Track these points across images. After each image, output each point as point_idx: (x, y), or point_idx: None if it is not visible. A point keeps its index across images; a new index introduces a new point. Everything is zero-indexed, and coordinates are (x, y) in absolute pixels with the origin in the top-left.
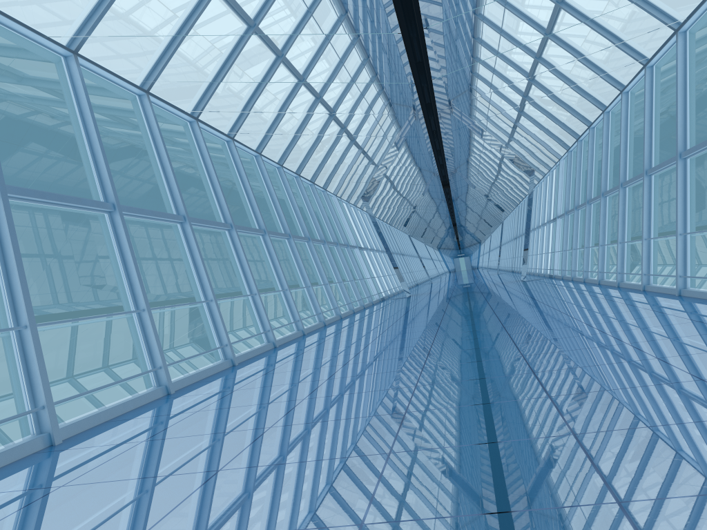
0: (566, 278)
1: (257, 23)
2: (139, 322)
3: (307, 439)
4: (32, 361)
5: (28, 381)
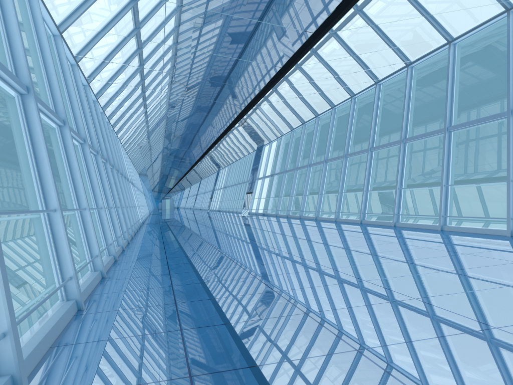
0: (280, 215)
1: (222, 3)
2: (81, 218)
3: (329, 296)
4: (60, 240)
5: (57, 257)
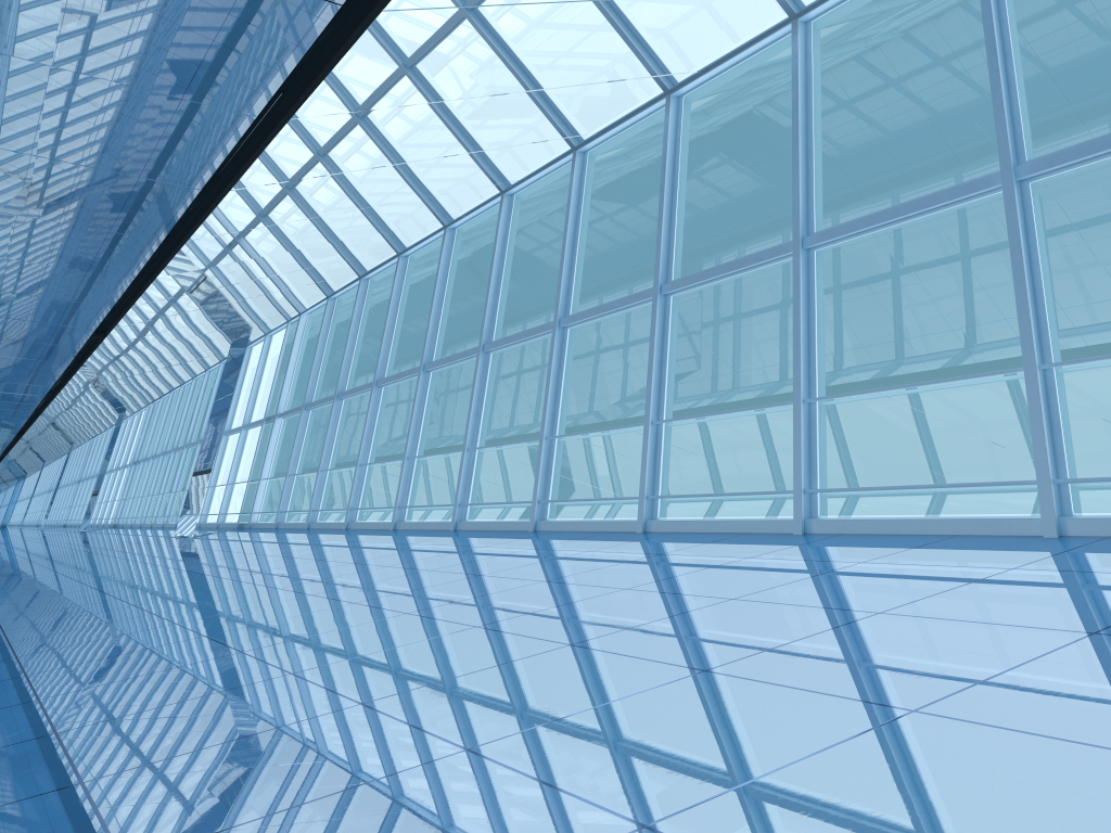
0: (289, 526)
1: None
2: None
3: None
4: None
5: None
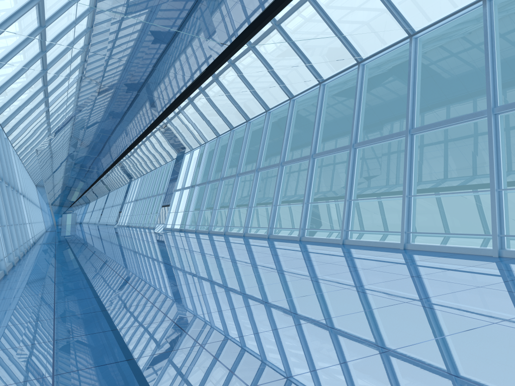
0: (201, 231)
1: None
2: None
3: None
4: None
5: None
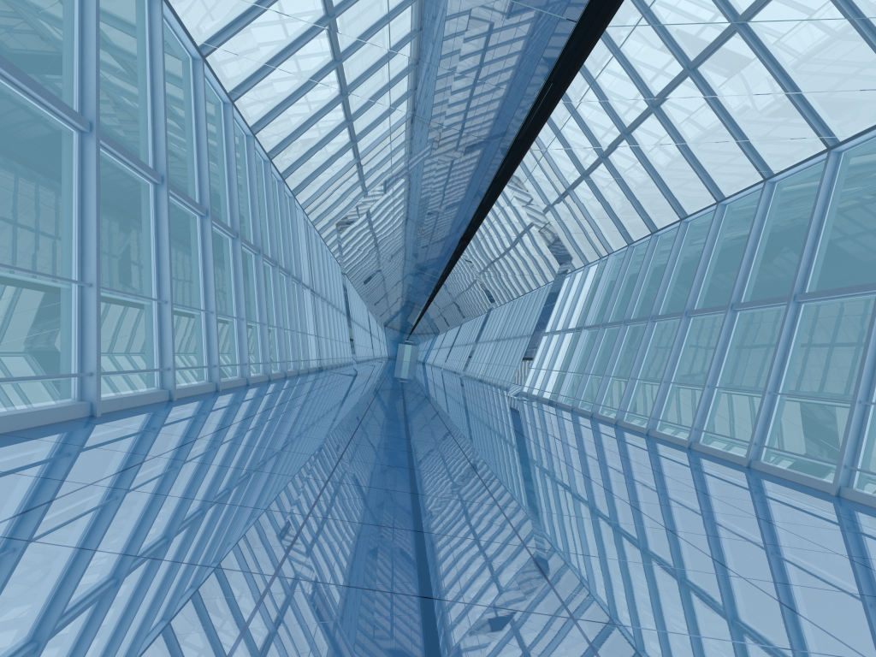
0: (580, 411)
1: None
2: None
3: None
4: None
5: None
